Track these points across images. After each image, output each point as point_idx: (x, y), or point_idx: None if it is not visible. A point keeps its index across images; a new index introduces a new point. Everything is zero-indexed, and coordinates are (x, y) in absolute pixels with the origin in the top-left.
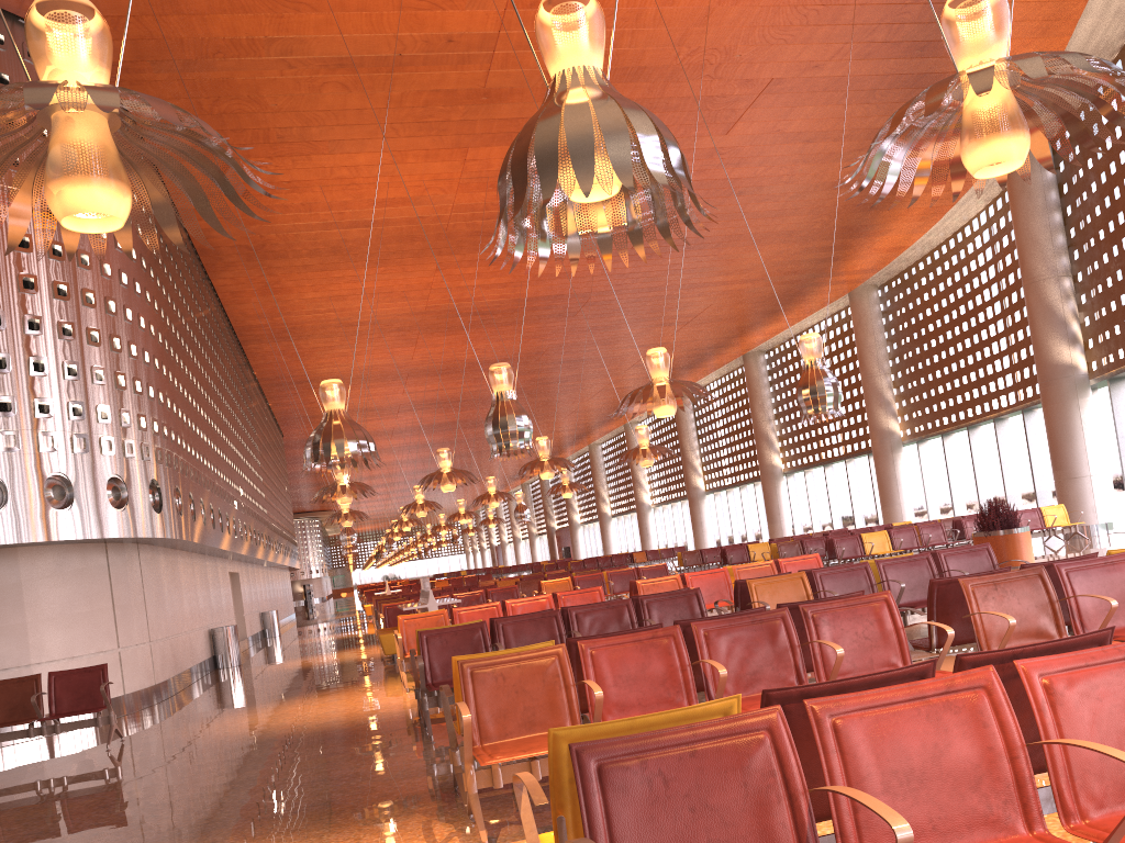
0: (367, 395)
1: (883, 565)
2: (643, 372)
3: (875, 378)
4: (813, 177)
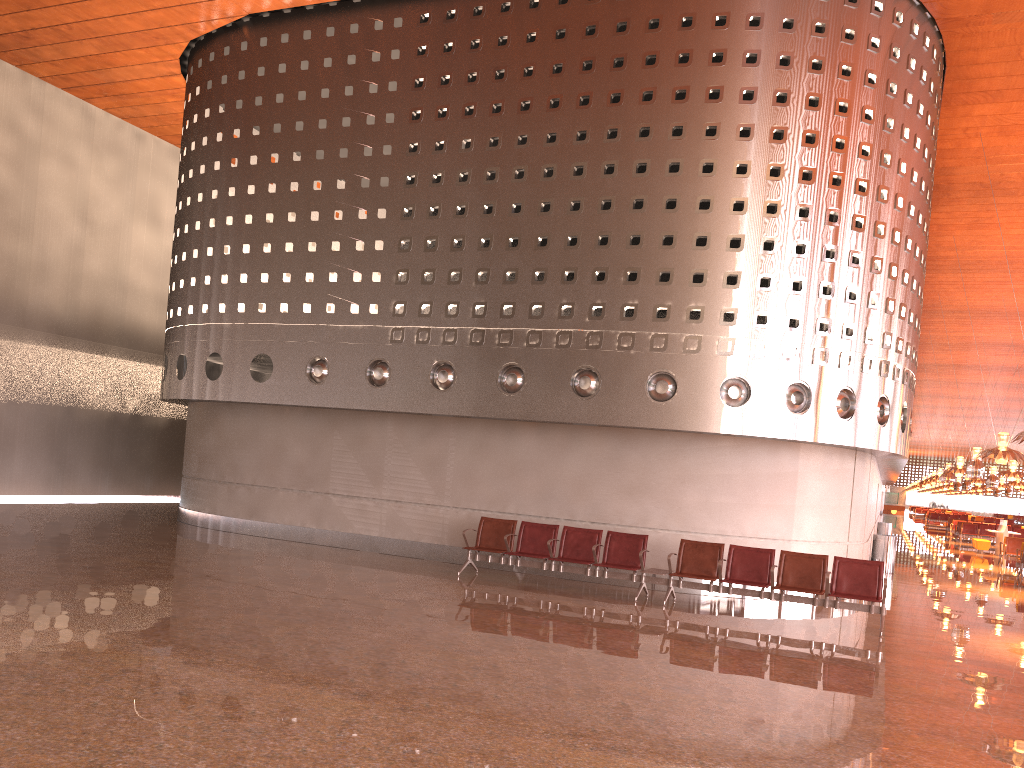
0: (1013, 331)
1: None
2: None
3: None
4: None
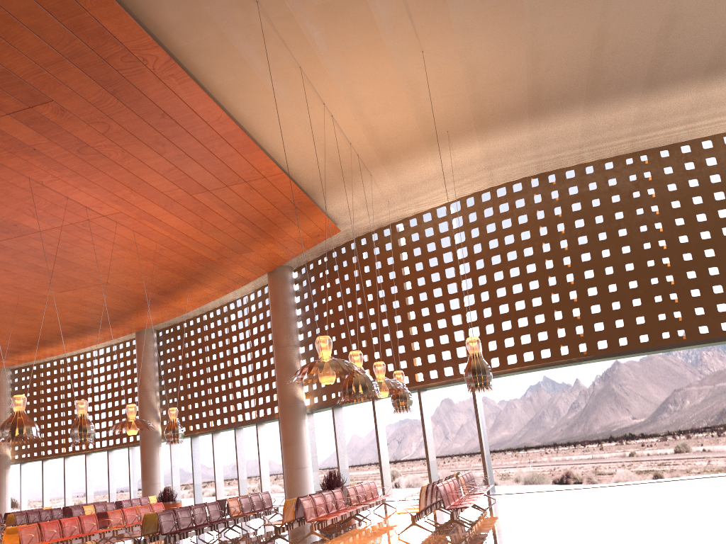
0: None
1: (251, 496)
2: None
3: (2, 422)
4: (65, 317)
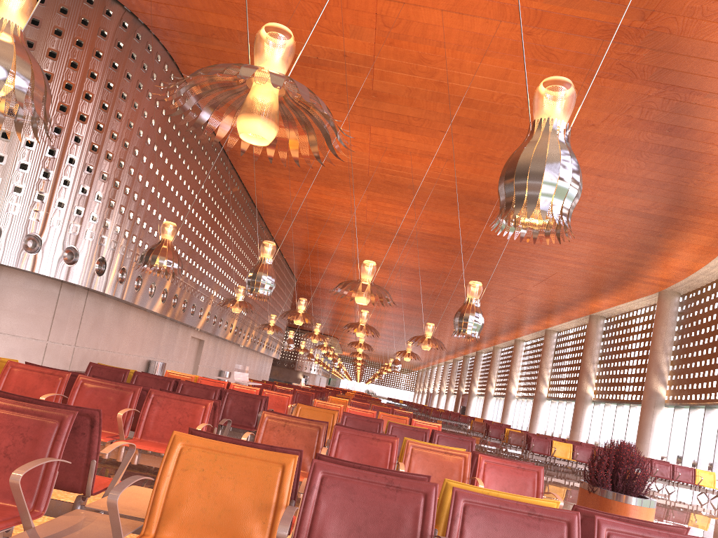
0: (341, 269)
1: (393, 426)
2: (519, 306)
3: (658, 354)
4: (609, 202)
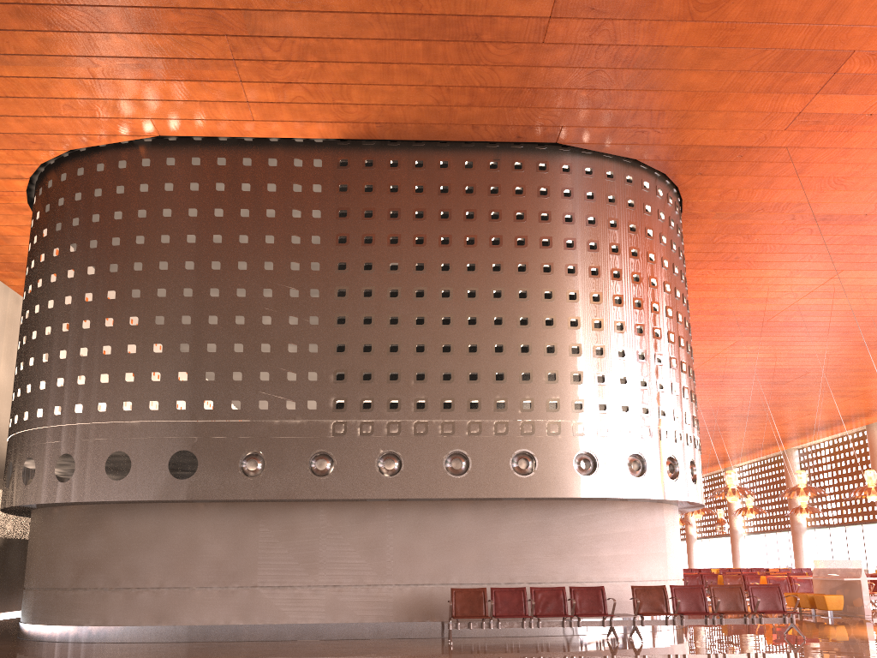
0: None
1: None
2: (784, 429)
3: None
4: None
